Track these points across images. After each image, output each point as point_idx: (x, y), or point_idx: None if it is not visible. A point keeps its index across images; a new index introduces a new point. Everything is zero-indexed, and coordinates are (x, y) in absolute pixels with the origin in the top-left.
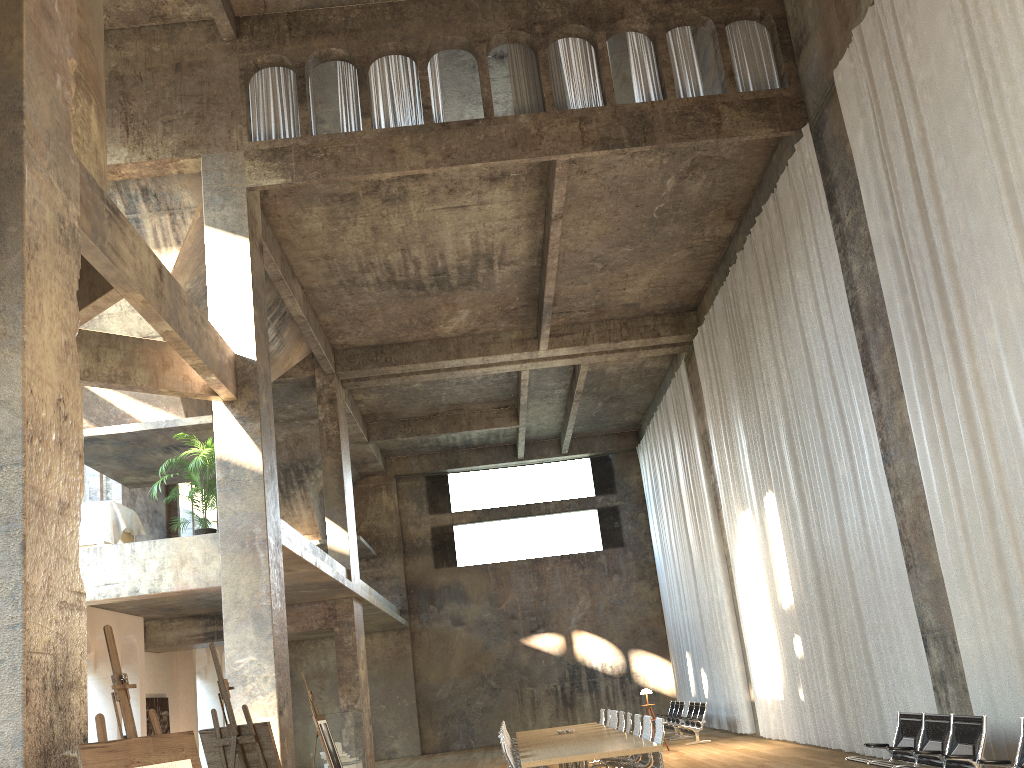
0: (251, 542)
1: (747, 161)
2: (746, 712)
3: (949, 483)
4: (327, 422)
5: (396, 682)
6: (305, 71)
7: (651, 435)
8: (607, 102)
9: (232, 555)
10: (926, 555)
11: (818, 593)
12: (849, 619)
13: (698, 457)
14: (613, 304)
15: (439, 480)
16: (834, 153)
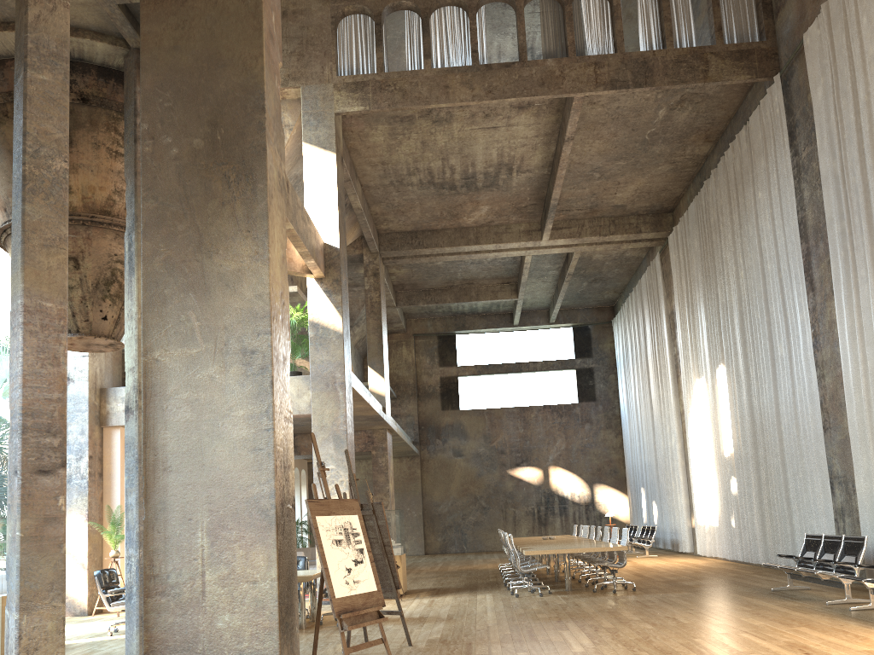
0: (333, 383)
1: (726, 97)
2: (687, 536)
3: (860, 367)
4: (371, 291)
5: (407, 497)
6: (381, 19)
7: (625, 311)
8: (617, 50)
9: (319, 392)
10: (839, 420)
11: (753, 445)
12: (775, 466)
13: (664, 332)
14: (605, 205)
15: (448, 339)
16: (798, 99)
